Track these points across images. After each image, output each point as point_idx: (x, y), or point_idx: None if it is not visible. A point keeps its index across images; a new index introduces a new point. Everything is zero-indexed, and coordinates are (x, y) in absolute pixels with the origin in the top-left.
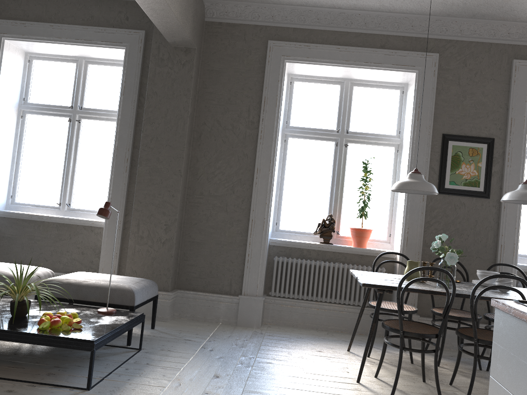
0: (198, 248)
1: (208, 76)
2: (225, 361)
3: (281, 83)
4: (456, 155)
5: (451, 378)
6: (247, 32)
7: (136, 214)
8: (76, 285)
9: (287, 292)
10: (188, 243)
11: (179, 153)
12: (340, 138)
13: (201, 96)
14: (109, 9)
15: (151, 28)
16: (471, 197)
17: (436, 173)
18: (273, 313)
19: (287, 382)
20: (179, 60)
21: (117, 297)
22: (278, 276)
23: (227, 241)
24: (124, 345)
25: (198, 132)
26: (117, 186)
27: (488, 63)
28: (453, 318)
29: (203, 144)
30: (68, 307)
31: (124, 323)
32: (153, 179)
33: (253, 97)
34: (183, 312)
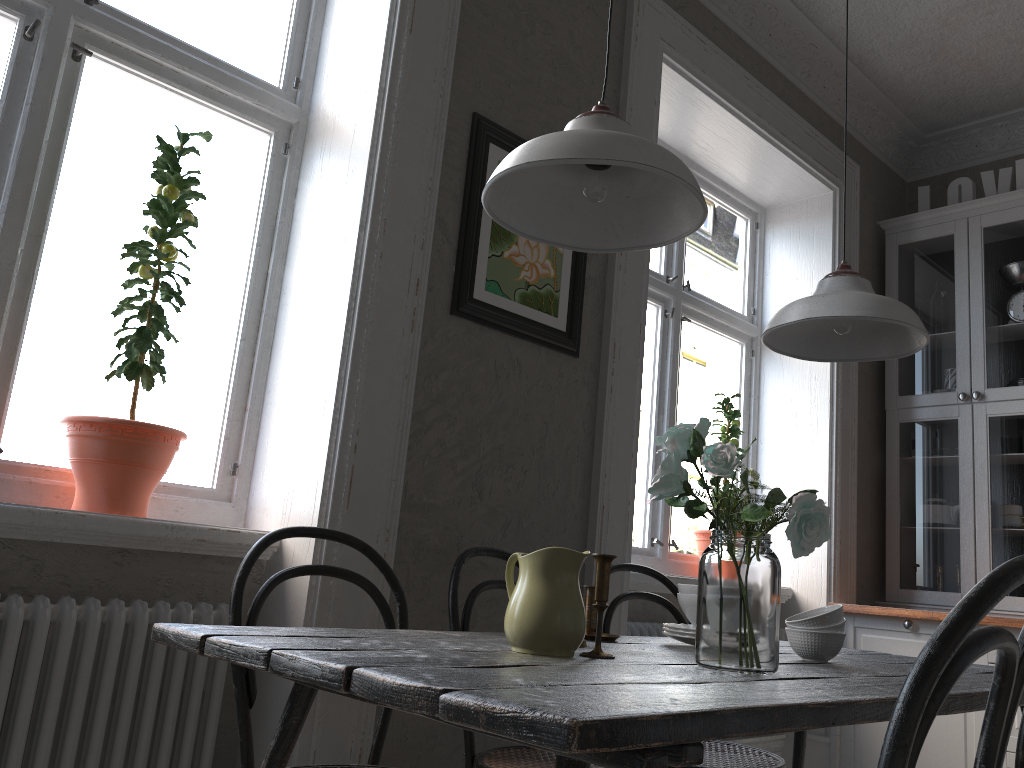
0: None
1: None
2: None
3: None
4: None
5: None
6: None
7: None
8: None
9: None
10: None
11: None
12: (57, 9)
13: None
14: None
15: None
16: (538, 344)
17: (451, 242)
18: None
19: None
20: None
21: None
22: None
23: None
24: None
25: None
26: None
27: None
28: None
29: None
30: None
31: None
32: None
33: None
34: None
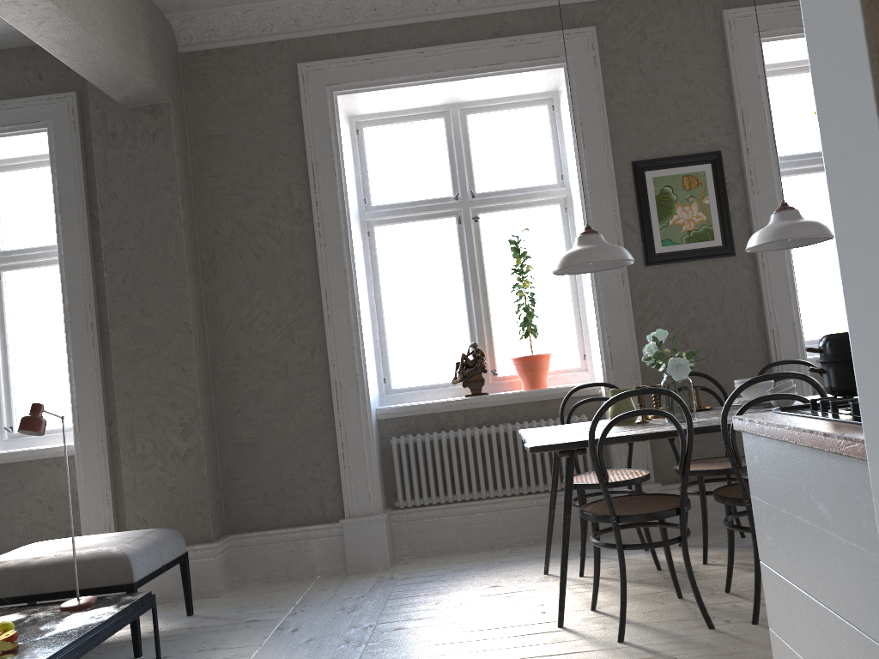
0: (252, 453)
1: (206, 148)
2: (318, 644)
3: (335, 133)
4: (662, 194)
5: (726, 581)
6: (257, 58)
7: (124, 417)
8: (19, 569)
9: (427, 495)
10: (232, 448)
11: (179, 292)
12: (464, 208)
13: (201, 185)
14: (5, 66)
15: (86, 84)
16: (704, 259)
17: (636, 232)
18: (410, 539)
19: (430, 657)
20: (144, 130)
21: (98, 573)
22: (405, 471)
23: (300, 429)
24: (130, 658)
25: (209, 250)
26: (83, 377)
27: (682, 26)
28: (713, 474)
29: (221, 269)
30: (6, 613)
31: (105, 620)
32: (142, 349)
33: (292, 168)
34: (249, 573)
